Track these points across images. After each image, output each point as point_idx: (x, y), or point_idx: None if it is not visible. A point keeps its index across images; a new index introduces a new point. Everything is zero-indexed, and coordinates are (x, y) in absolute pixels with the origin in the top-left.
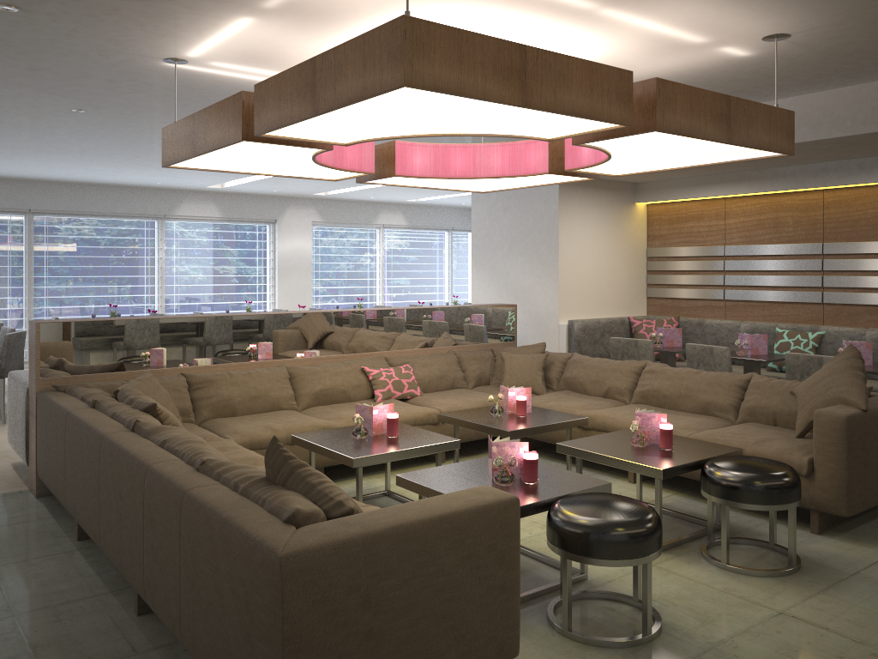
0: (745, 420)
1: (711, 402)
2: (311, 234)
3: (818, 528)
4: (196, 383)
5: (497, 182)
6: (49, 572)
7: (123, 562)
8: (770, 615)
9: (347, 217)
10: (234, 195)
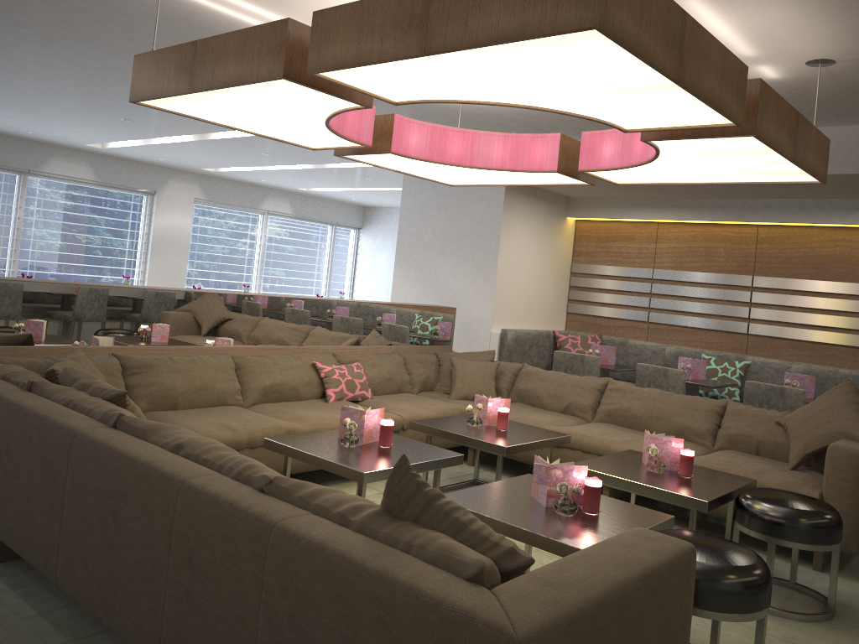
0: (724, 447)
1: (687, 426)
2: (192, 212)
3: (821, 565)
4: (132, 367)
5: (484, 175)
6: None
7: (110, 606)
8: None
9: (232, 198)
10: (112, 158)
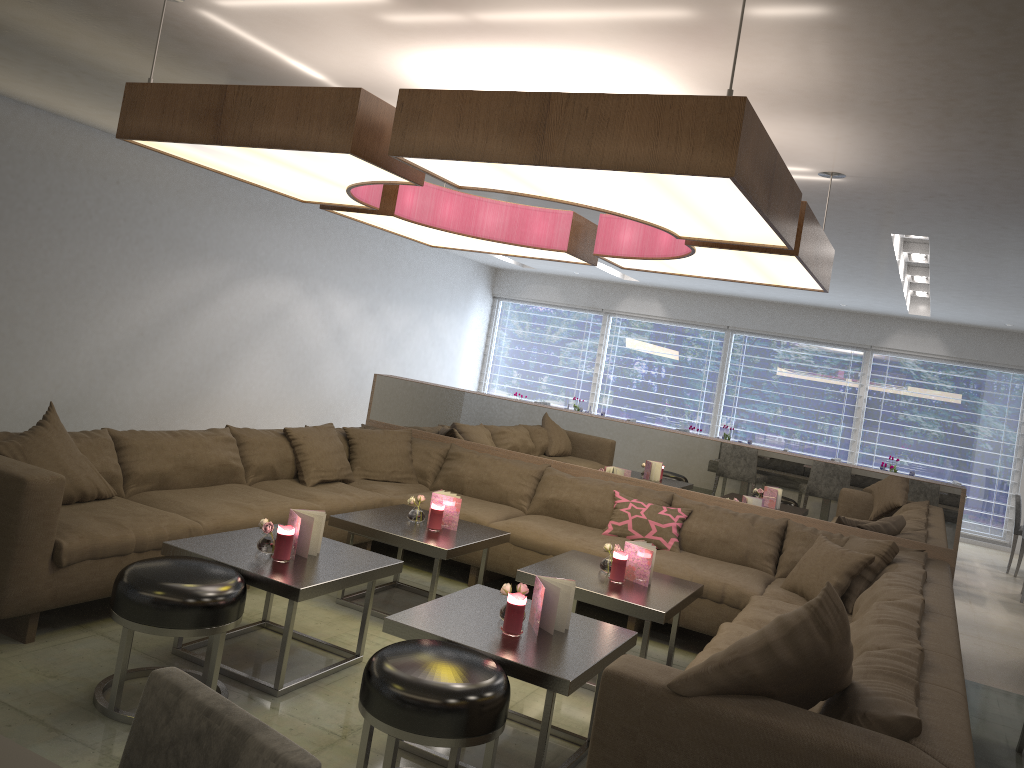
0: None
1: None
2: None
3: None
4: (450, 453)
5: (740, 267)
6: None
7: None
8: None
9: None
10: (970, 329)
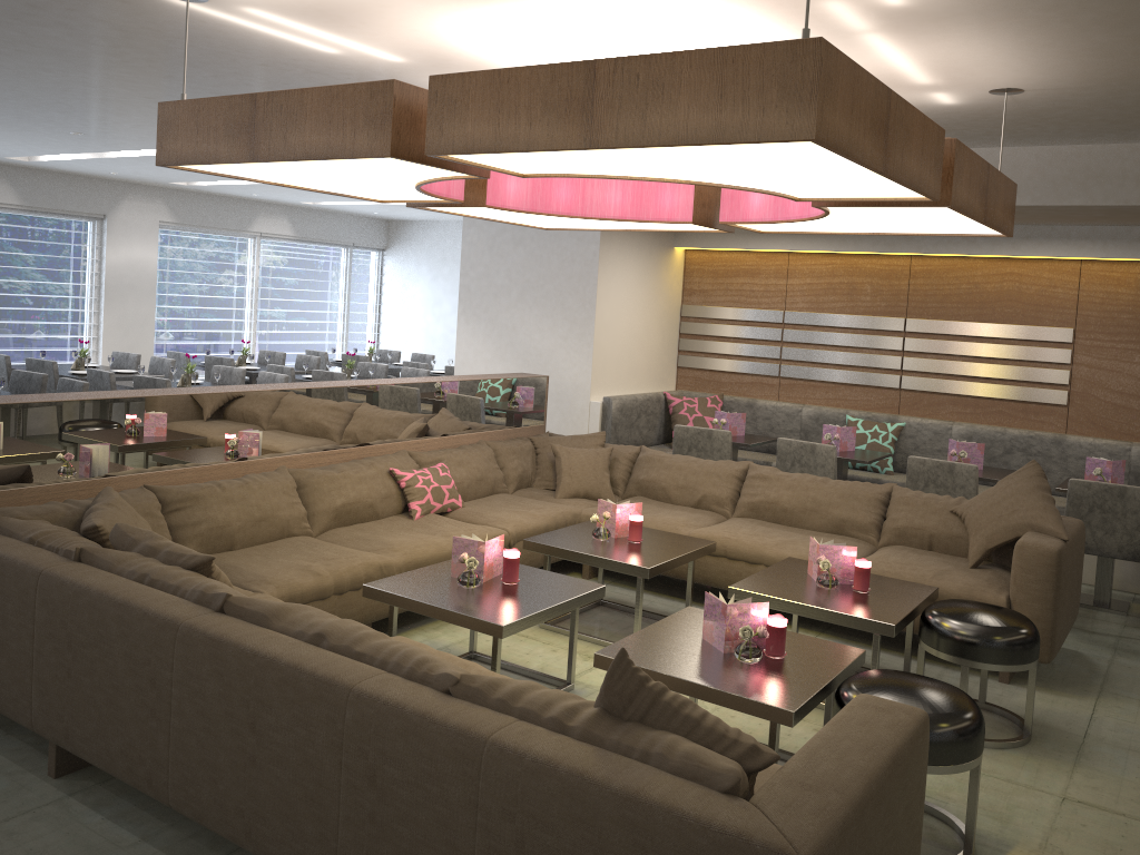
0: (891, 542)
1: (847, 519)
2: (158, 240)
3: (1009, 676)
4: (174, 501)
5: (596, 222)
6: (54, 846)
7: (257, 831)
8: (1056, 803)
9: (211, 219)
10: (41, 172)
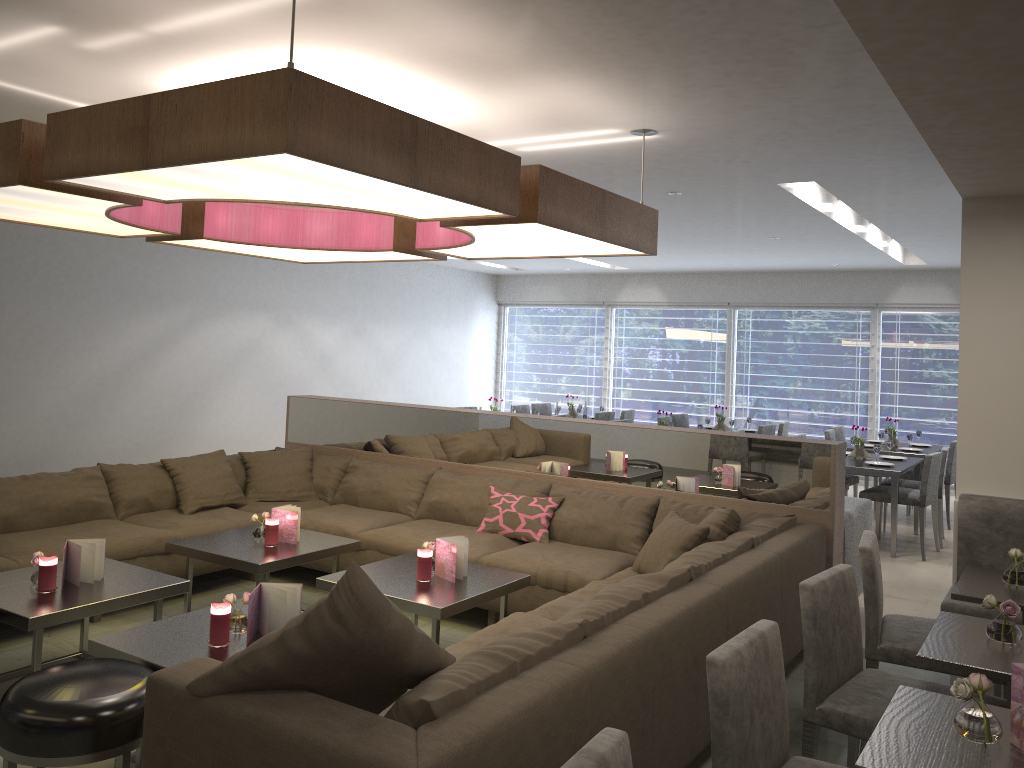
0: None
1: None
2: None
3: None
4: (348, 466)
5: (539, 241)
6: None
7: None
8: None
9: None
10: None
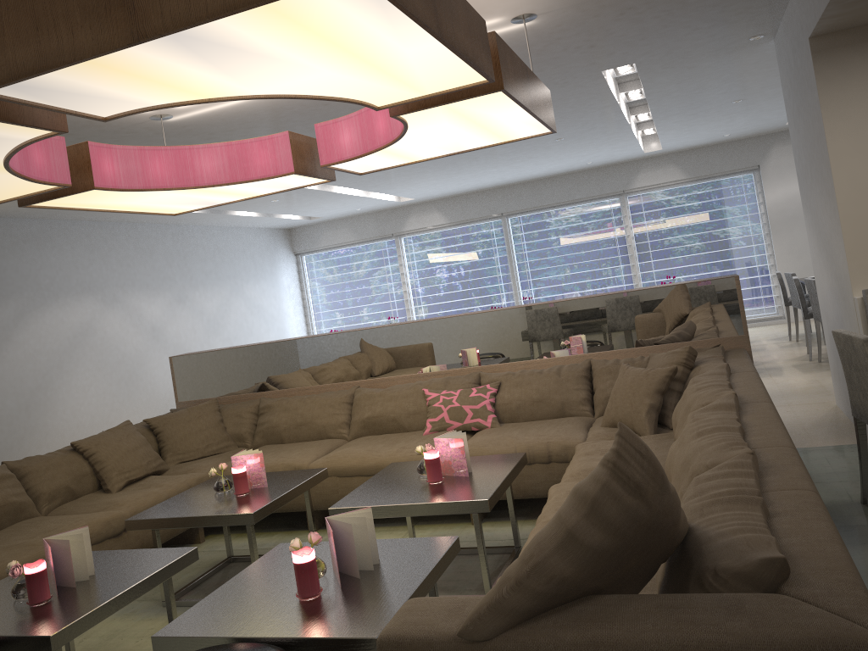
0: None
1: None
2: None
3: None
4: (260, 408)
5: (462, 129)
6: None
7: None
8: None
9: None
10: (697, 150)
